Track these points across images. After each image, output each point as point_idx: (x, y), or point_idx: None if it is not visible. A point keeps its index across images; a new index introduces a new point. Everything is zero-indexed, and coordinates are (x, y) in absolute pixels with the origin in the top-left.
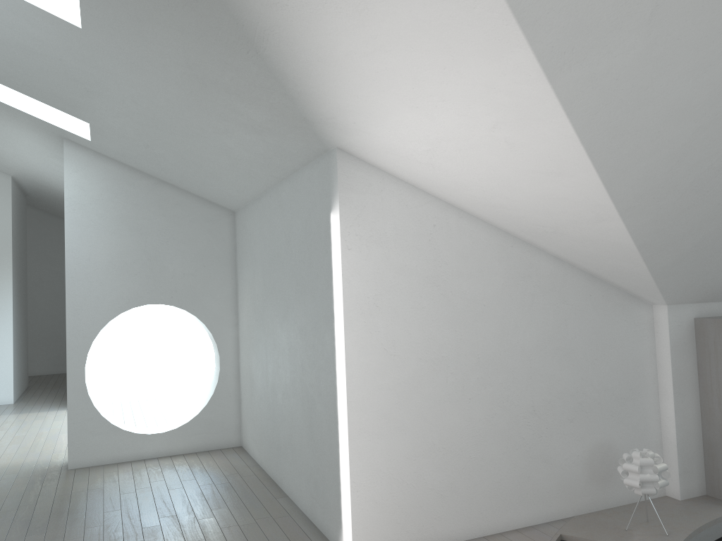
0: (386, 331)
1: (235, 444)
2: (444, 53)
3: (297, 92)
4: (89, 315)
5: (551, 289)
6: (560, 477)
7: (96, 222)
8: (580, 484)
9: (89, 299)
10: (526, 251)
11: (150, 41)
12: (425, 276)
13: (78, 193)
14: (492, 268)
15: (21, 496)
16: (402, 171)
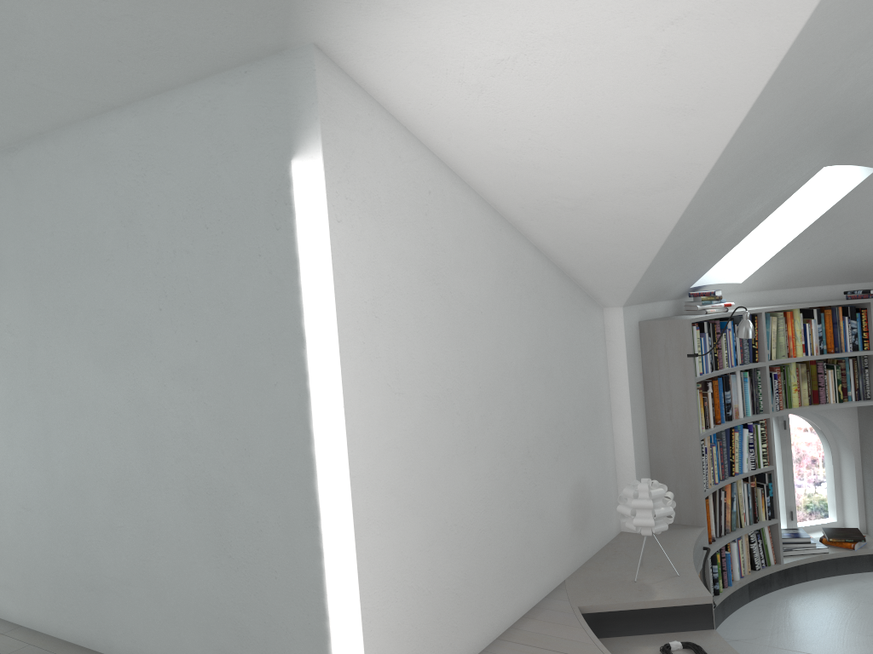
0: (388, 356)
1: None
2: None
3: None
4: None
5: (534, 290)
6: (552, 534)
7: None
8: (567, 538)
9: None
10: (512, 237)
11: None
12: (424, 269)
13: None
14: (485, 259)
15: None
16: (408, 99)
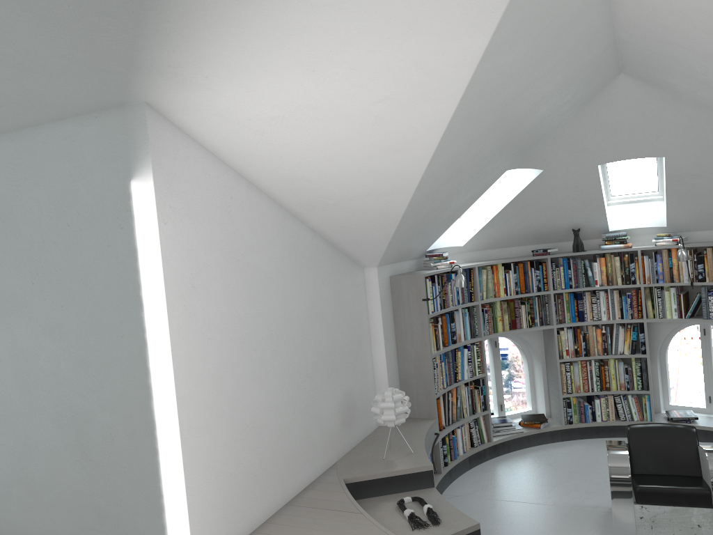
0: (202, 313)
1: None
2: (404, 24)
3: (158, 29)
4: None
5: (310, 259)
6: (326, 430)
7: None
8: (337, 433)
9: None
10: (293, 223)
11: None
12: (228, 251)
13: None
14: (274, 240)
15: None
16: (213, 137)
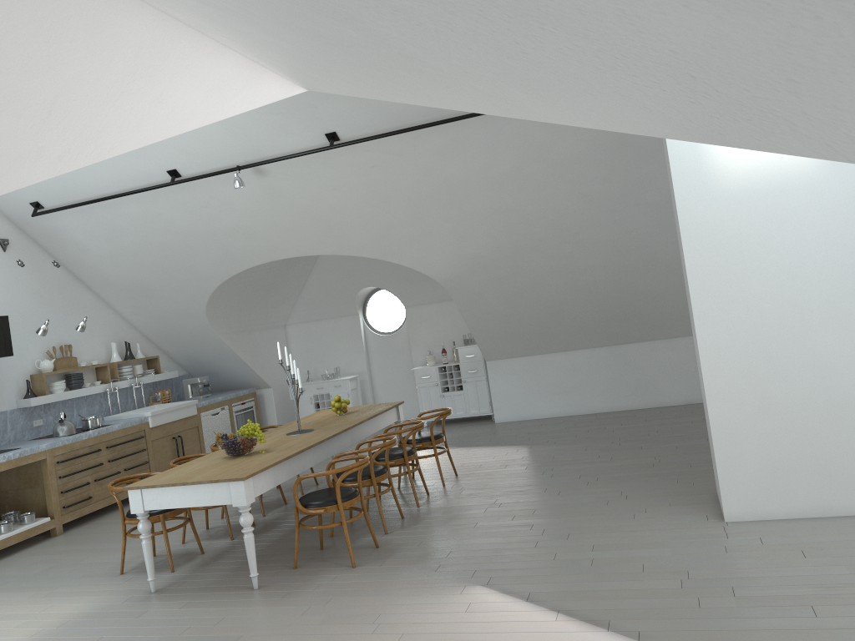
0: None
1: None
2: None
3: None
4: None
5: None
6: None
7: None
8: None
9: None
10: None
11: None
12: None
13: None
14: None
15: None
16: None
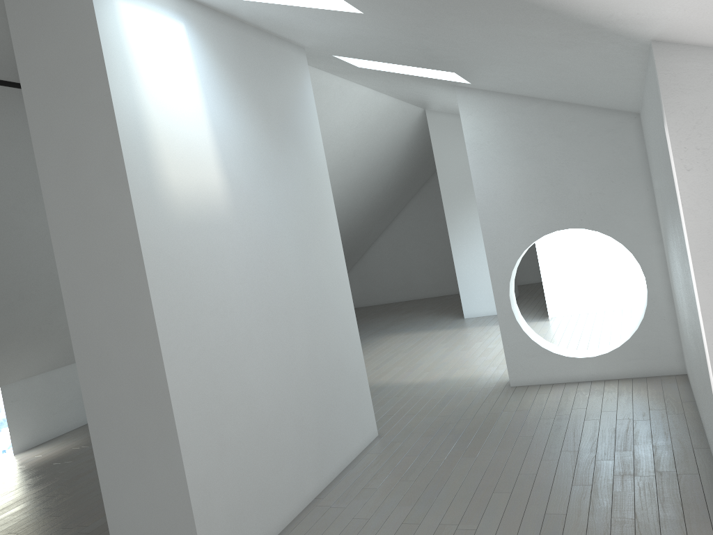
0: None
1: (677, 371)
2: None
3: (550, 5)
4: (504, 247)
5: None
6: None
7: (496, 159)
8: None
9: (501, 232)
10: None
11: (406, 6)
12: None
13: (475, 134)
14: None
15: (465, 409)
16: None
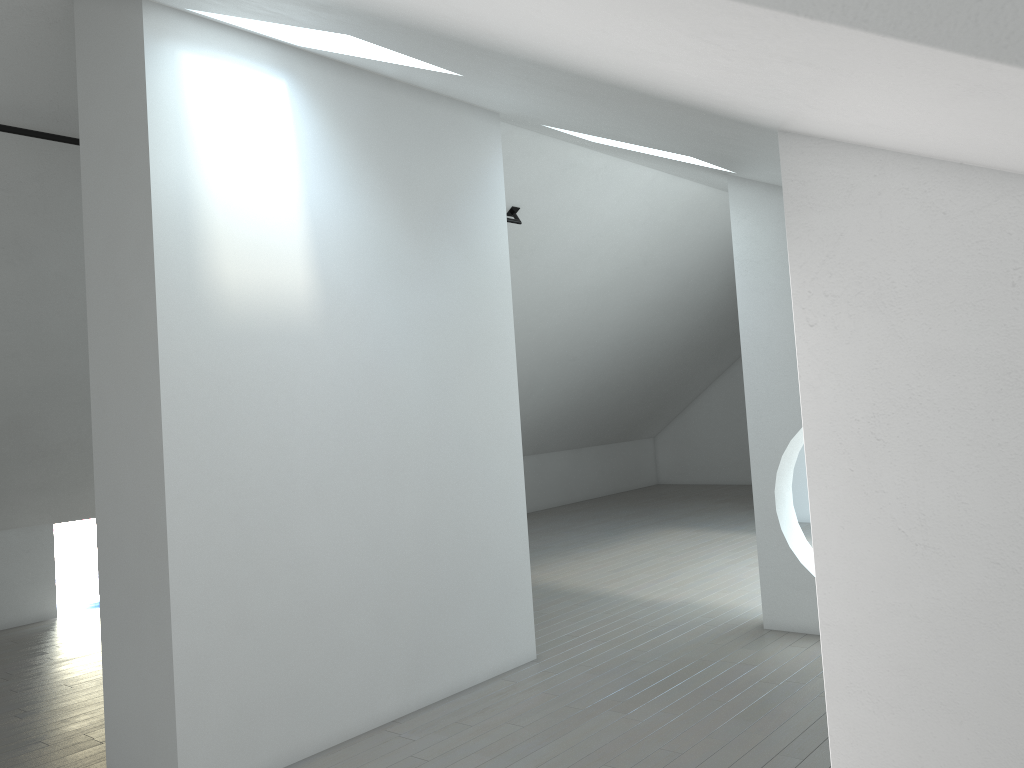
0: (901, 493)
1: None
2: None
3: (593, 77)
4: (774, 418)
5: None
6: None
7: (774, 285)
8: None
9: (772, 395)
10: None
11: (480, 70)
12: (1003, 371)
13: (749, 247)
14: None
15: (673, 648)
16: (894, 144)
